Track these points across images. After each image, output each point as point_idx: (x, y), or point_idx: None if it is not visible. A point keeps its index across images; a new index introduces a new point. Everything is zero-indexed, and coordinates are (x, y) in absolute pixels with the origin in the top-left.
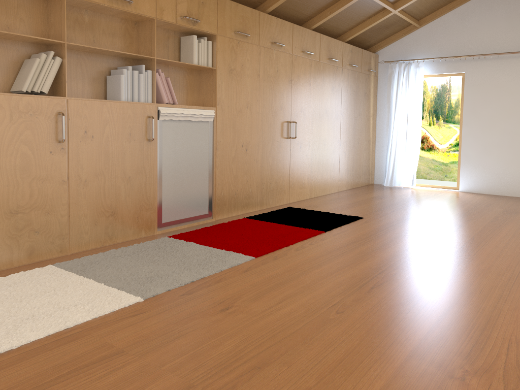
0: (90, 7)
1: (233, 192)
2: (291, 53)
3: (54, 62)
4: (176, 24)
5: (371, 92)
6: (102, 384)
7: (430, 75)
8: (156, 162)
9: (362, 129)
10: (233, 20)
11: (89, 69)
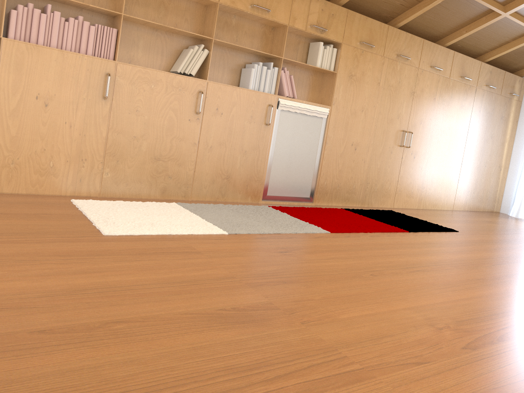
0: (237, 13)
1: (336, 184)
2: (418, 67)
3: (202, 53)
4: (306, 31)
5: (511, 116)
6: (179, 262)
7: None
8: (270, 143)
9: (492, 153)
10: (360, 32)
11: (229, 61)
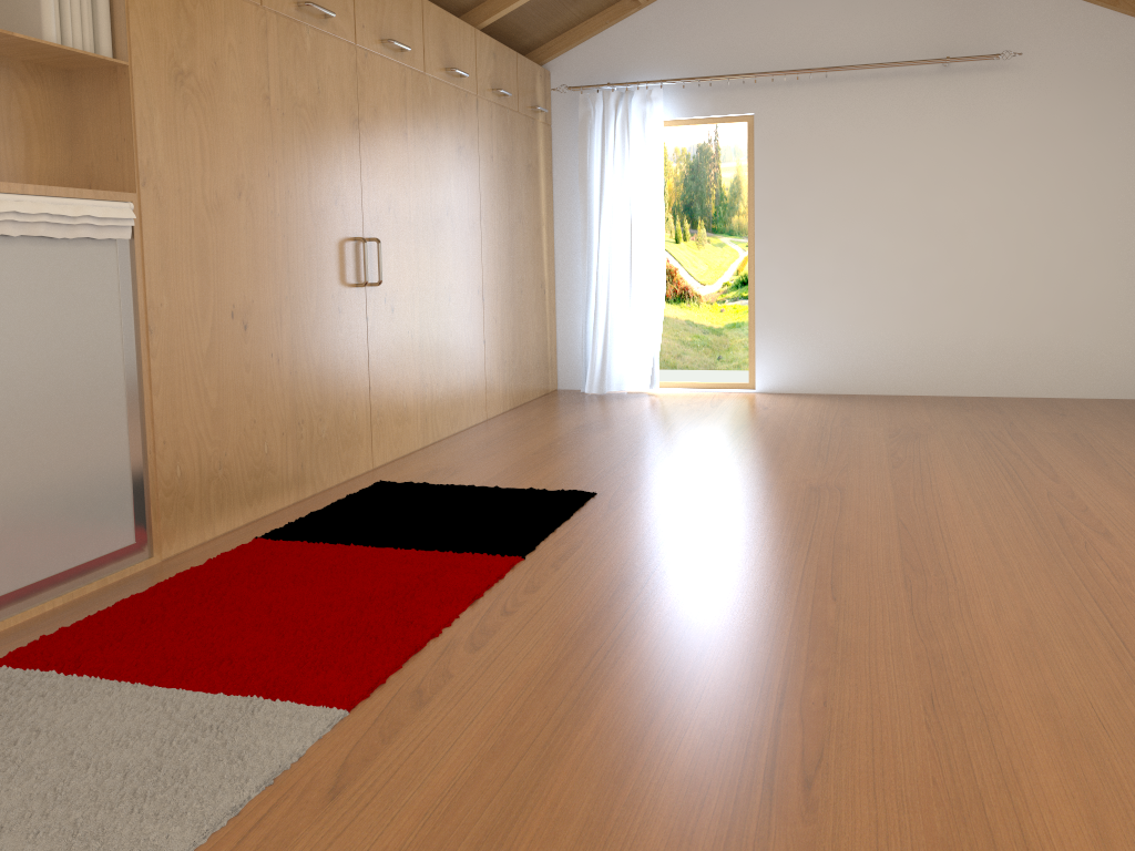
0: None
1: (213, 463)
2: (354, 42)
3: None
4: None
5: (542, 163)
6: None
7: (676, 121)
8: None
9: (527, 256)
10: None
11: None
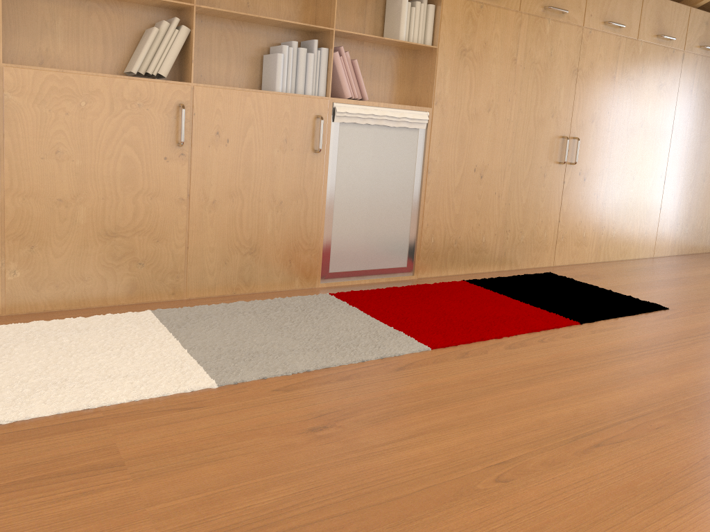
0: None
1: (452, 240)
2: (582, 25)
3: (178, 33)
4: None
5: None
6: (50, 512)
7: None
8: (325, 184)
9: None
10: None
11: (238, 45)
